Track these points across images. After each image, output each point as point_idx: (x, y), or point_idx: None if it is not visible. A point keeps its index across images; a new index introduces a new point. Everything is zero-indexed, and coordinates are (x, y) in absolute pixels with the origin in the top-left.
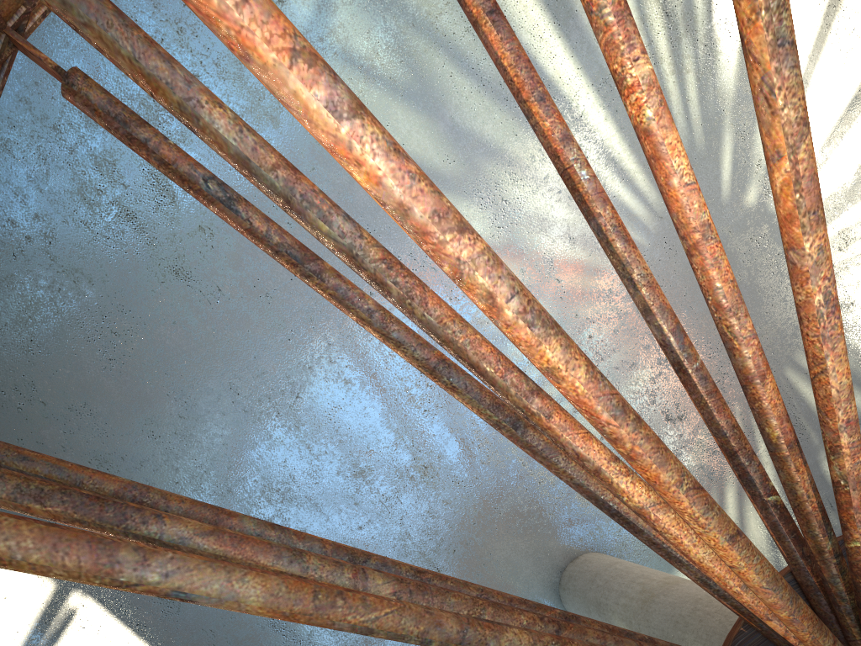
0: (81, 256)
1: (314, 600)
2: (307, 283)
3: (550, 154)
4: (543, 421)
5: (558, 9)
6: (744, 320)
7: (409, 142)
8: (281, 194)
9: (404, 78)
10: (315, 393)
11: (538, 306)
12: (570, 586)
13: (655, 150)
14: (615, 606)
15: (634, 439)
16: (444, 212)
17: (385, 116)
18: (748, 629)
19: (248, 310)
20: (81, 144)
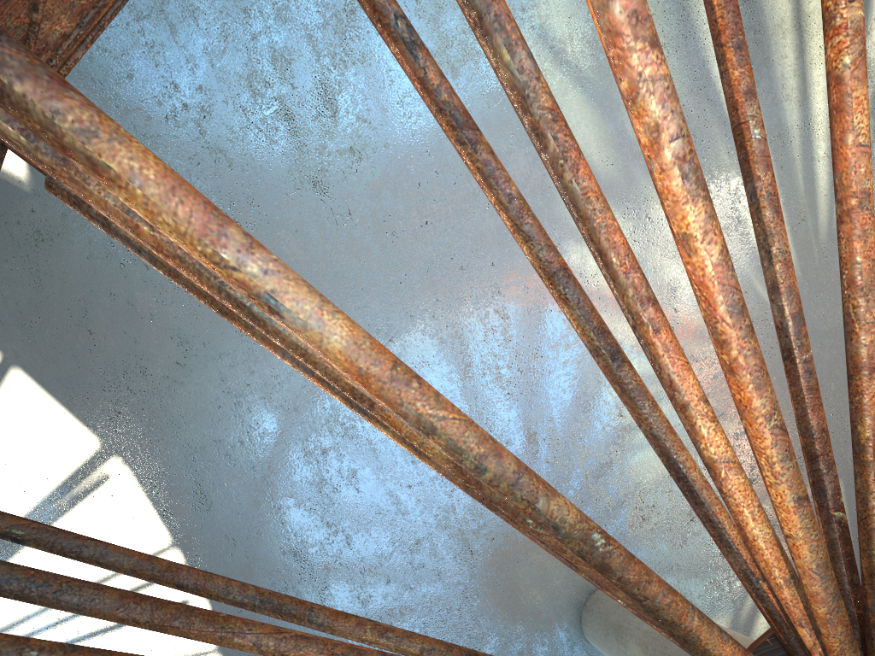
0: (229, 140)
1: (392, 370)
2: (459, 151)
3: (729, 105)
4: (649, 335)
5: (756, 54)
6: (872, 304)
7: (574, 133)
8: (476, 8)
9: (589, 71)
10: (409, 342)
11: (697, 161)
12: (594, 608)
13: (840, 100)
14: (635, 630)
15: (741, 347)
16: (643, 17)
17: (560, 101)
18: (774, 643)
19: (370, 242)
20: (265, 34)
